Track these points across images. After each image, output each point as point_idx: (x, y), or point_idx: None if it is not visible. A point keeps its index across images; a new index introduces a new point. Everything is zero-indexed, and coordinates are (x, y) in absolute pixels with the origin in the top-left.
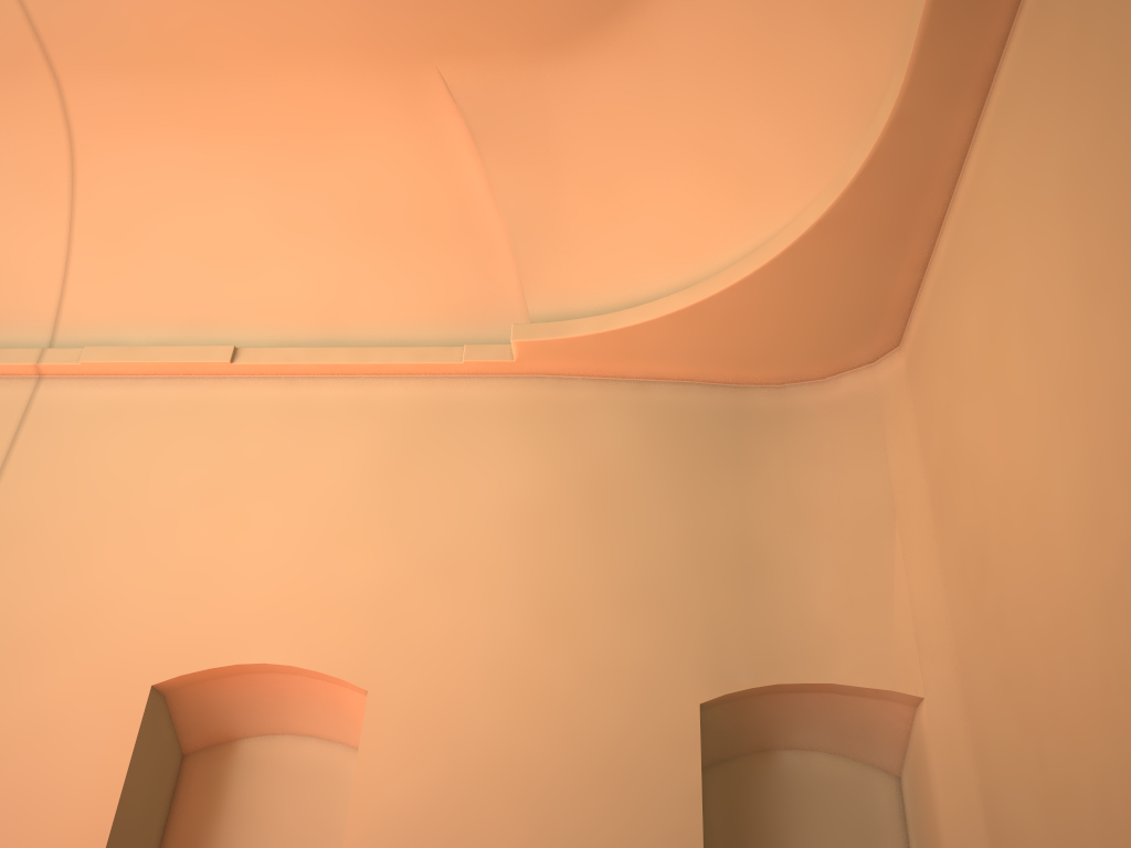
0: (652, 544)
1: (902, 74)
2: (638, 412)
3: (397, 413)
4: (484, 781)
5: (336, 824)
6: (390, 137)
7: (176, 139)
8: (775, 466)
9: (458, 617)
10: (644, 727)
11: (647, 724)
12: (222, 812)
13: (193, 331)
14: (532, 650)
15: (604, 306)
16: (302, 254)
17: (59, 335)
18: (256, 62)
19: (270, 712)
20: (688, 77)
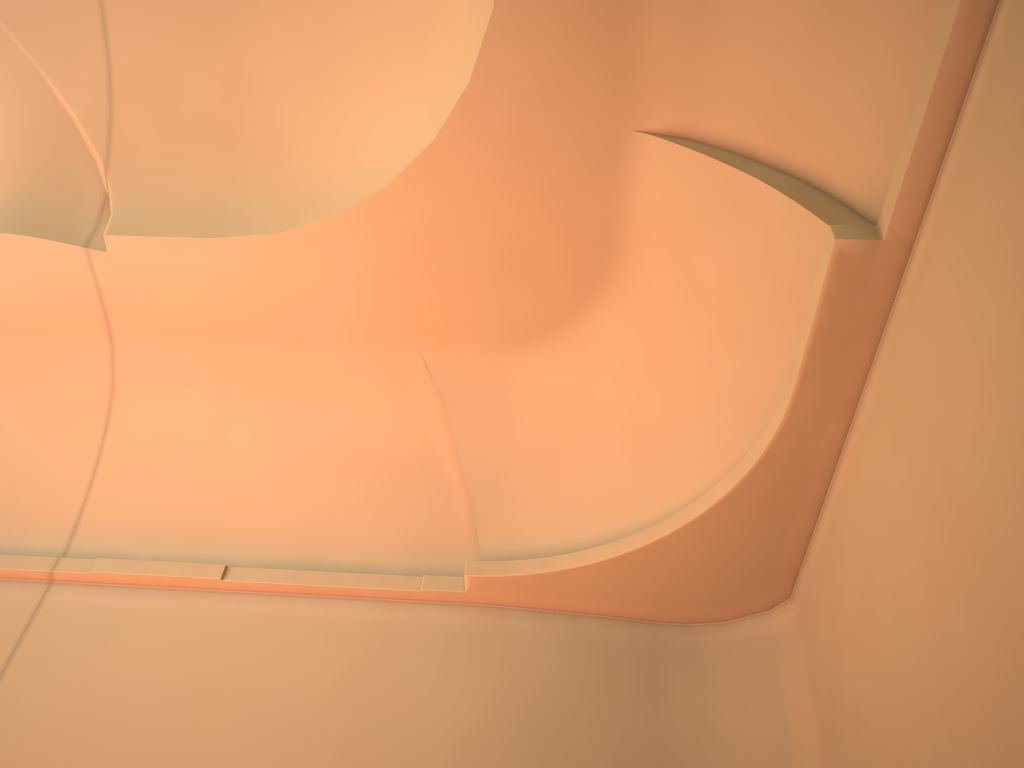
0: (579, 767)
1: (788, 397)
2: (569, 642)
3: (361, 632)
4: None
5: None
6: (376, 400)
7: (200, 391)
8: (687, 698)
9: None
10: None
11: None
12: None
13: (191, 549)
14: None
15: (544, 549)
16: (291, 489)
17: (73, 545)
18: (276, 338)
19: None
20: (619, 374)
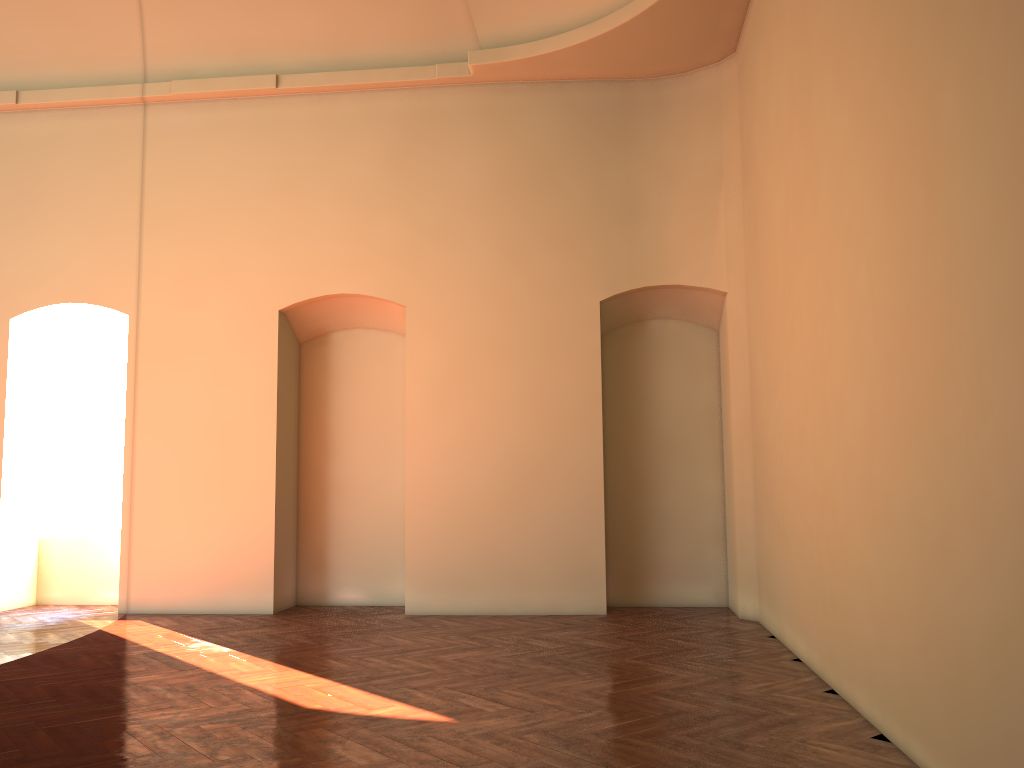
0: (570, 203)
1: None
2: (559, 107)
3: (395, 118)
4: (478, 352)
5: (396, 376)
6: None
7: None
8: (650, 141)
9: (453, 258)
10: (567, 316)
11: (569, 315)
12: (329, 373)
13: (243, 62)
14: (500, 276)
15: (531, 33)
16: None
17: (149, 70)
18: None
19: (347, 318)
20: None
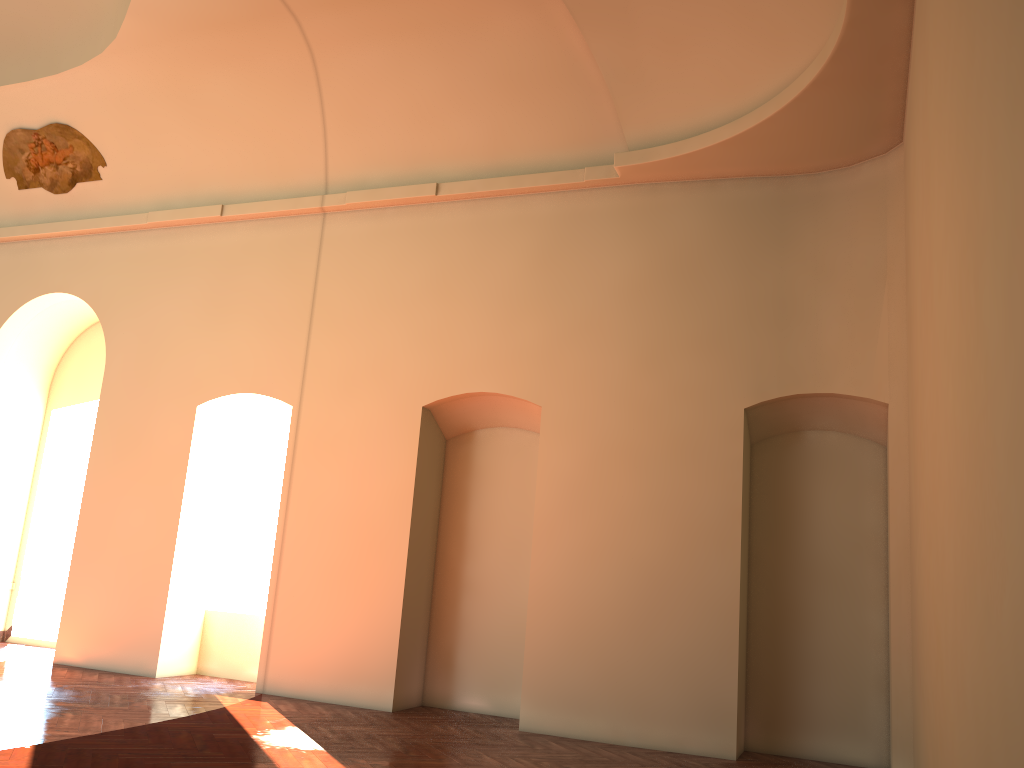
0: (716, 304)
1: None
2: (709, 205)
3: (544, 221)
4: (611, 457)
5: (534, 477)
6: (516, 21)
7: (376, 43)
8: (808, 239)
9: (592, 360)
10: (707, 423)
11: (710, 422)
12: (471, 471)
13: (409, 173)
14: (638, 379)
15: (678, 133)
16: (469, 111)
17: (329, 183)
18: None
19: (490, 416)
20: None
